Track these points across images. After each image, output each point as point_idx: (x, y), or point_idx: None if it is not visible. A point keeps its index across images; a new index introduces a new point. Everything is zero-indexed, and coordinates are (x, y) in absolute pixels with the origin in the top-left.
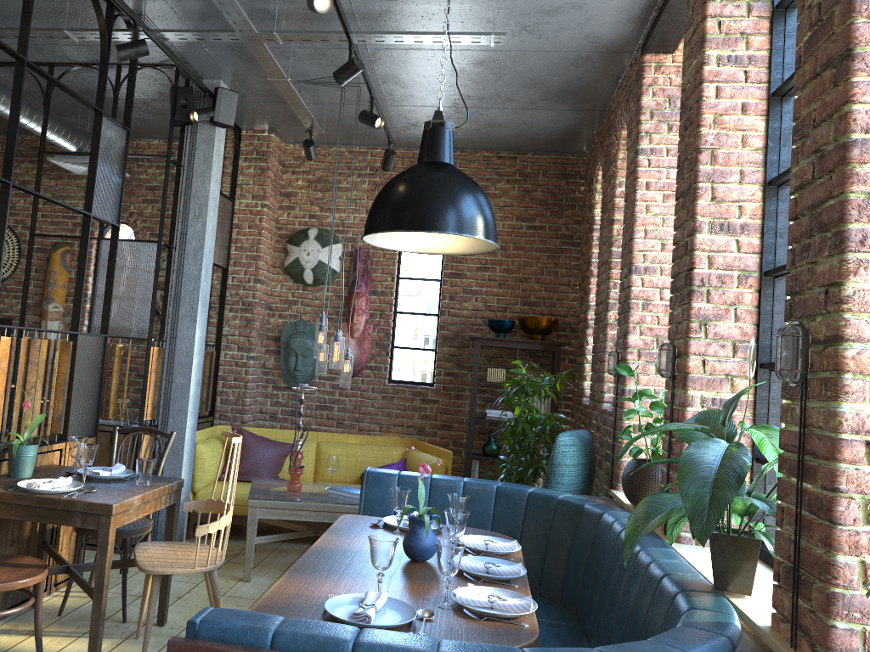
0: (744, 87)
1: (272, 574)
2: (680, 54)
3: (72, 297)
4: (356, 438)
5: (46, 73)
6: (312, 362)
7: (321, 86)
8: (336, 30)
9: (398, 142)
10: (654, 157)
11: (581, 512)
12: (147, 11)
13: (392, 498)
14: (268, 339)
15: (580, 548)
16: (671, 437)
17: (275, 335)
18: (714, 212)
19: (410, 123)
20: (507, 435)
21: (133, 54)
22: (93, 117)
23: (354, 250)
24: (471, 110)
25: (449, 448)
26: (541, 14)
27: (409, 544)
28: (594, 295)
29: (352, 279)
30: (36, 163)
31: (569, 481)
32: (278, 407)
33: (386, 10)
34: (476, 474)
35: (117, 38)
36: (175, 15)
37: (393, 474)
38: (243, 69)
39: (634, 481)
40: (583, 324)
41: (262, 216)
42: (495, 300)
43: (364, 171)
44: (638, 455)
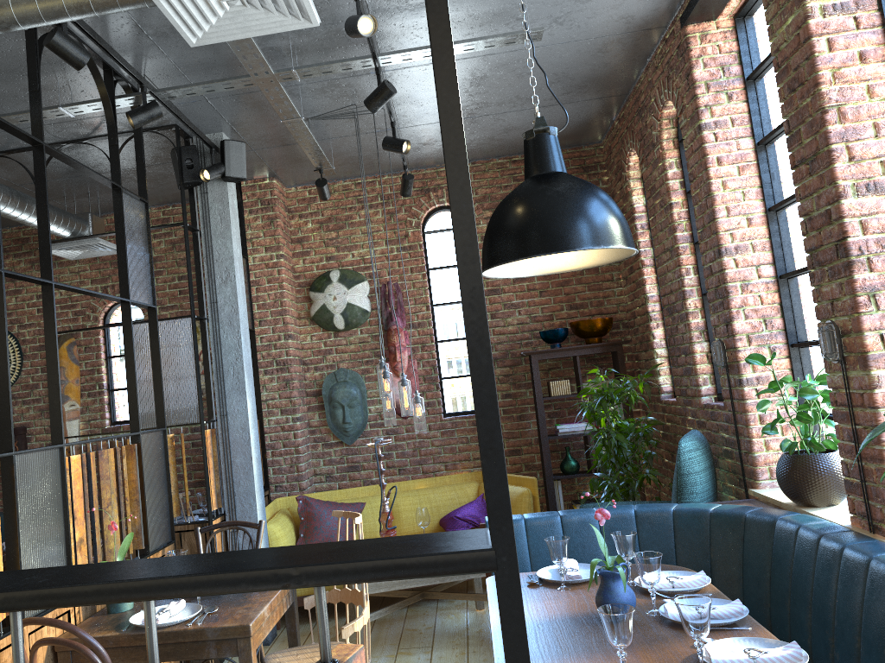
0: (858, 34)
1: (387, 652)
2: (723, 19)
3: (87, 391)
4: (424, 482)
5: (64, 155)
6: (360, 411)
7: (330, 119)
8: (360, 56)
9: (407, 165)
10: (719, 130)
11: (744, 522)
12: (147, 71)
13: (550, 551)
14: (307, 395)
15: (757, 563)
16: (855, 425)
17: (315, 390)
18: (856, 173)
19: (422, 143)
20: (599, 450)
21: (146, 119)
22: (79, 196)
23: (382, 285)
24: (487, 118)
25: (522, 474)
26: (575, 2)
27: (606, 603)
28: (650, 286)
29: (385, 316)
30: (22, 256)
31: (702, 489)
32: (332, 466)
33: (409, 26)
34: (560, 496)
35: (117, 106)
36: (178, 70)
37: (519, 520)
38: (247, 116)
39: (796, 478)
40: (643, 318)
41: (280, 267)
42: (539, 309)
43: (376, 202)
44: (795, 449)
